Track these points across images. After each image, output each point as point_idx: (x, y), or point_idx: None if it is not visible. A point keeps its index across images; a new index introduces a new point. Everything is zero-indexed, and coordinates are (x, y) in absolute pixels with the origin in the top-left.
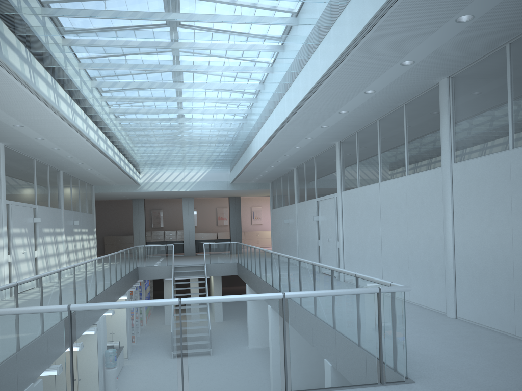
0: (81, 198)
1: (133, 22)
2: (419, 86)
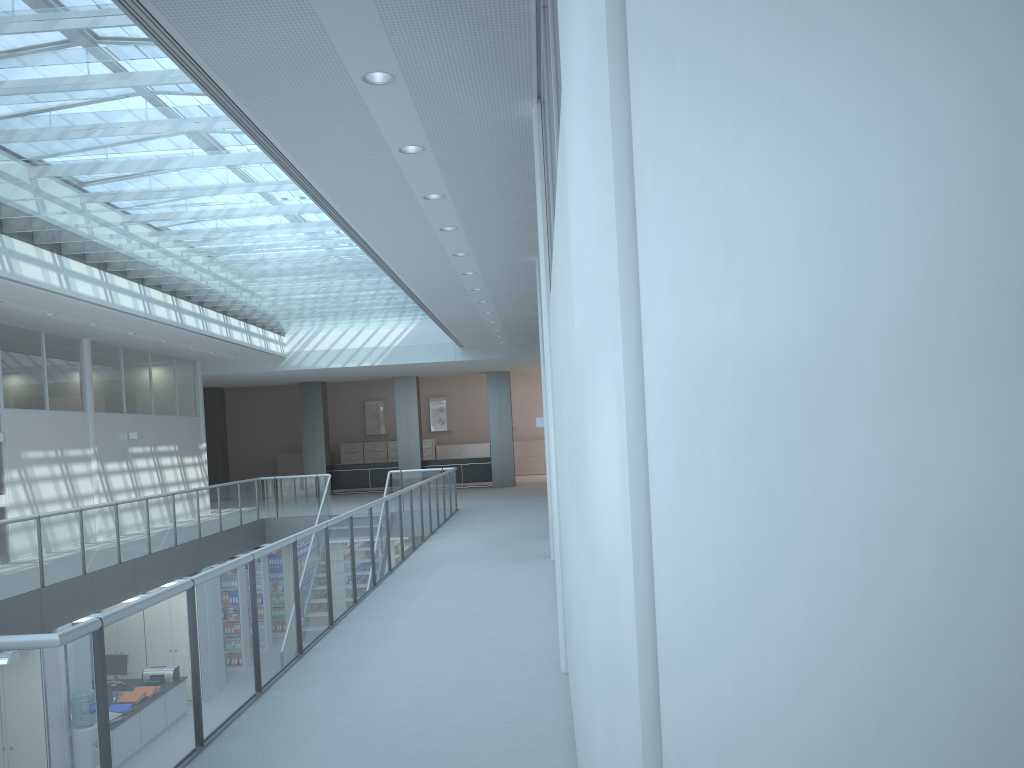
0: (159, 388)
1: None
2: (505, 128)
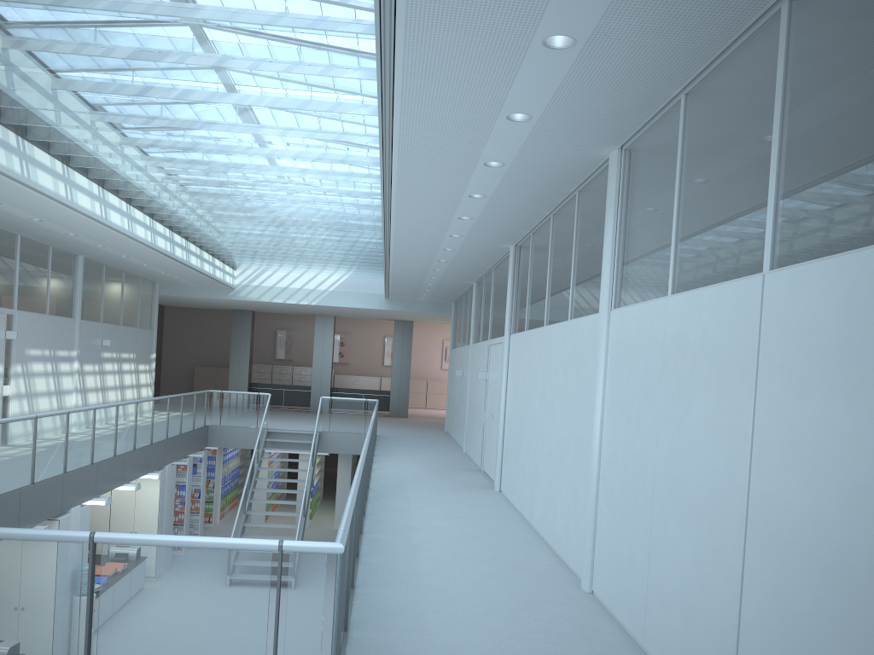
0: (127, 303)
1: (47, 14)
2: (578, 160)
